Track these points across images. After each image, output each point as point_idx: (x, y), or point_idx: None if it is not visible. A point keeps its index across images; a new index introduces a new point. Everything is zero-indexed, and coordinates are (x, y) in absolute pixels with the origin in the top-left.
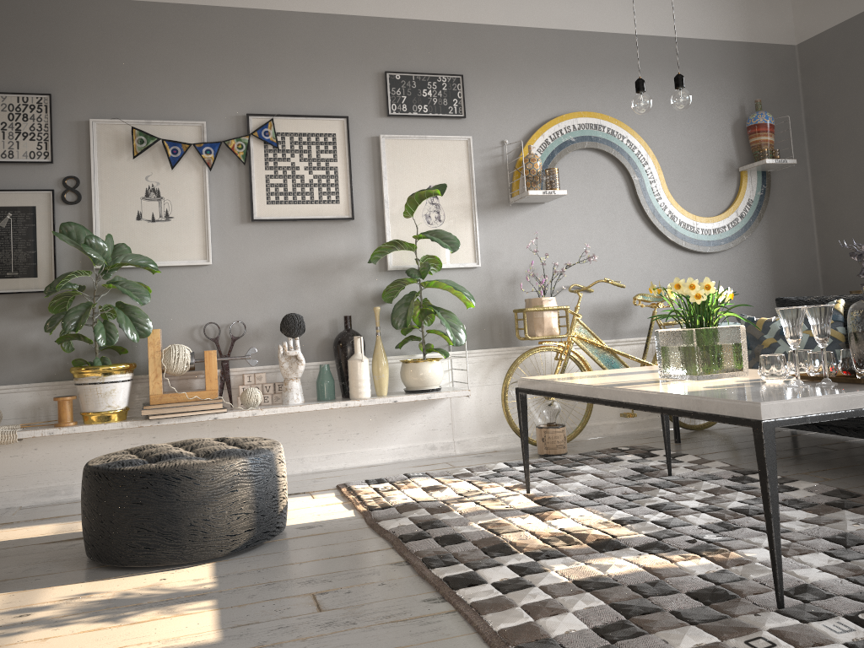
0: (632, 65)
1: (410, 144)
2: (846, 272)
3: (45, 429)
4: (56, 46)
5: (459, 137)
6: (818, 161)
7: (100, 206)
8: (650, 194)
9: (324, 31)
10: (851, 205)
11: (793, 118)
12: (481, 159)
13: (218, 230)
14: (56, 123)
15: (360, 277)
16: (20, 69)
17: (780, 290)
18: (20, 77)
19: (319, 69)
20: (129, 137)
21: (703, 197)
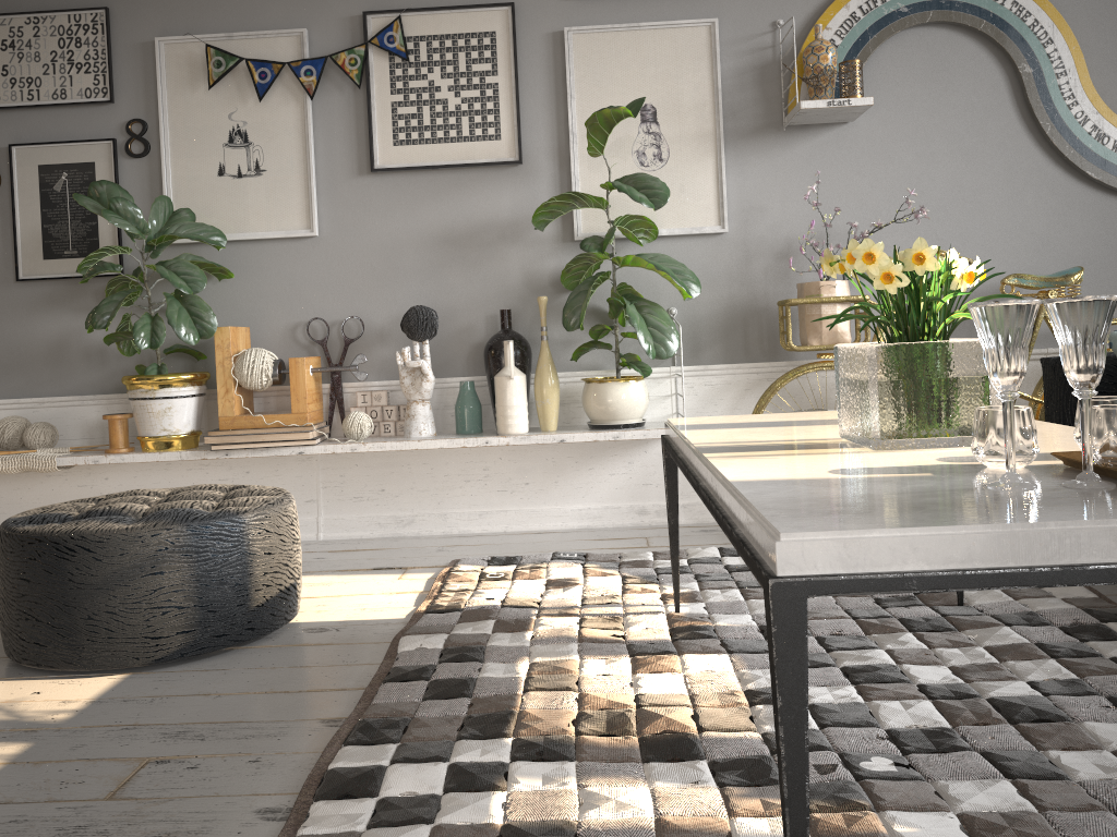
0: None
1: (613, 40)
2: None
3: (89, 455)
4: None
5: (696, 21)
6: None
7: (172, 158)
8: (1054, 97)
9: None
10: None
11: None
12: (735, 55)
13: (328, 187)
14: (117, 47)
15: (533, 251)
16: None
17: None
18: None
19: None
20: (206, 60)
21: None
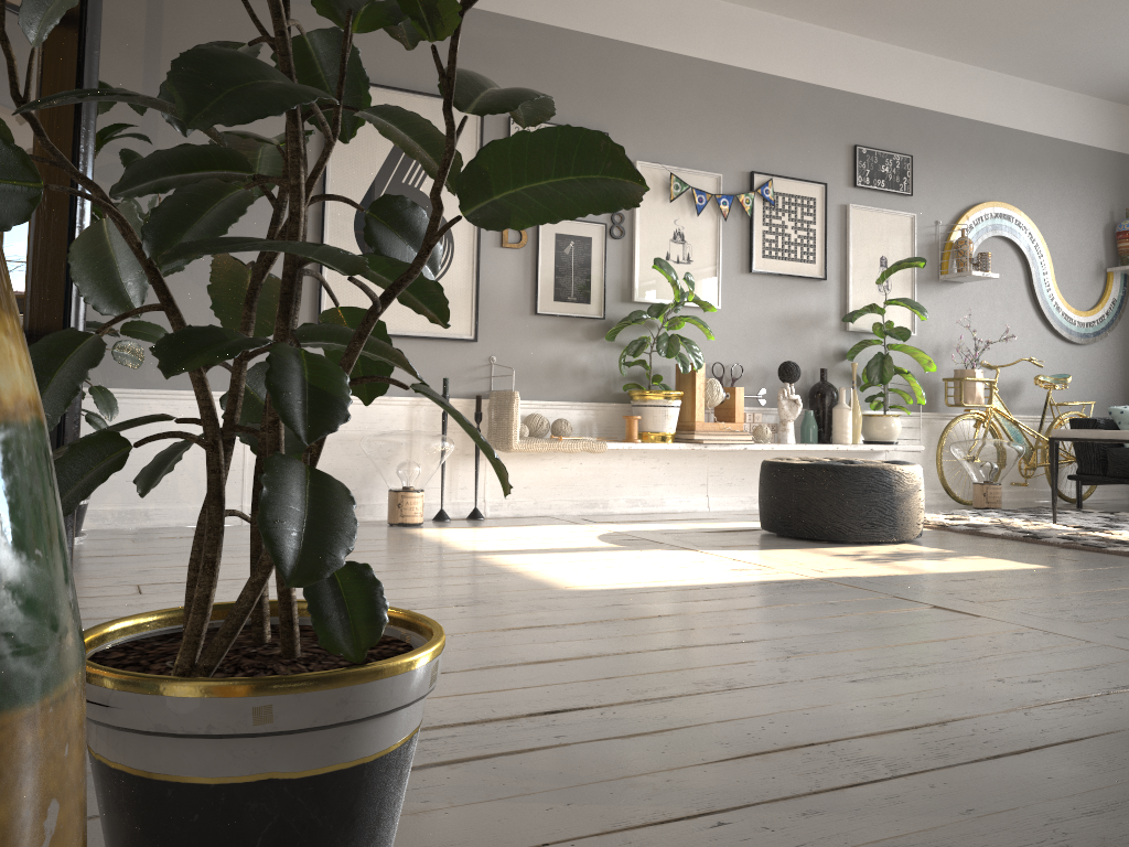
0: (1034, 162)
1: (870, 215)
2: None
3: (626, 442)
4: (610, 88)
5: (907, 213)
6: None
7: (640, 243)
8: (1042, 284)
9: (810, 100)
10: None
11: None
12: (919, 235)
13: (724, 277)
14: None
15: (825, 334)
16: (583, 106)
17: (1128, 385)
18: (583, 113)
19: (805, 136)
20: (664, 182)
21: (1078, 292)
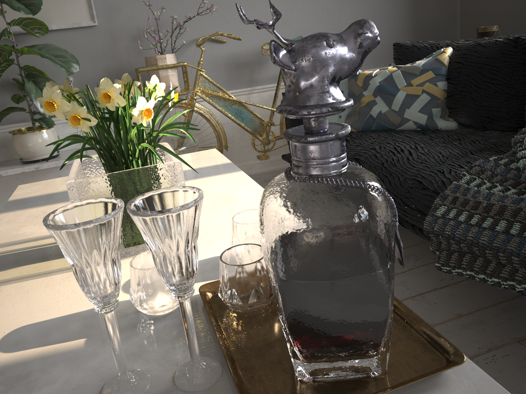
0: None
1: None
2: (481, 6)
3: None
4: None
5: None
6: None
7: None
8: None
9: None
10: None
11: None
12: None
13: None
14: None
15: None
16: None
17: (419, 27)
18: None
19: None
20: None
21: None
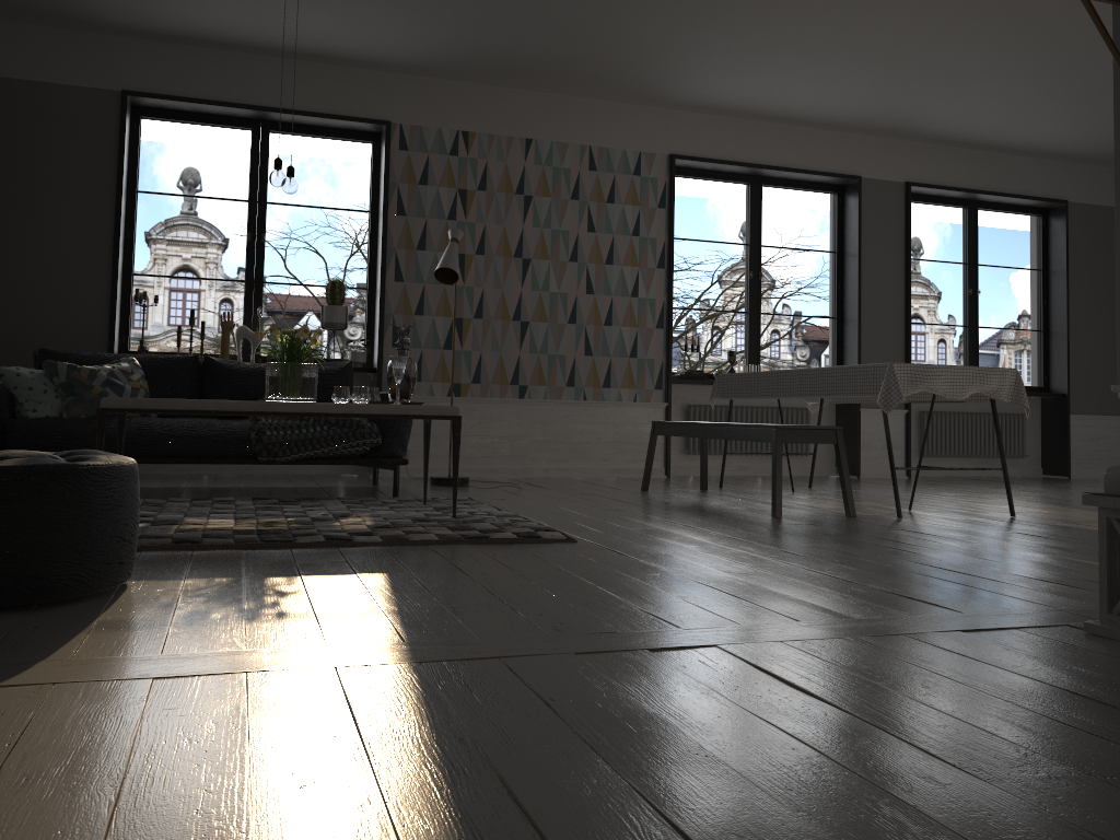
0: None
1: None
2: None
3: None
4: None
5: None
6: None
7: None
8: None
9: None
10: (11, 264)
11: None
12: None
13: None
14: None
15: None
16: None
17: None
18: None
19: None
20: None
21: None
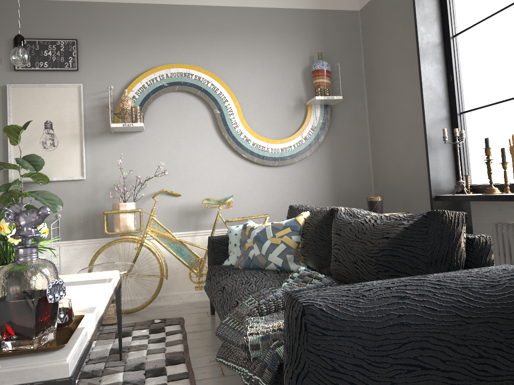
0: (220, 28)
1: (32, 91)
2: (384, 180)
3: None
4: None
5: (72, 84)
6: (370, 96)
7: None
8: (229, 123)
9: None
10: (386, 130)
11: (355, 65)
12: (91, 100)
13: None
14: None
15: None
16: None
17: (339, 193)
18: None
19: None
20: None
21: (275, 124)
